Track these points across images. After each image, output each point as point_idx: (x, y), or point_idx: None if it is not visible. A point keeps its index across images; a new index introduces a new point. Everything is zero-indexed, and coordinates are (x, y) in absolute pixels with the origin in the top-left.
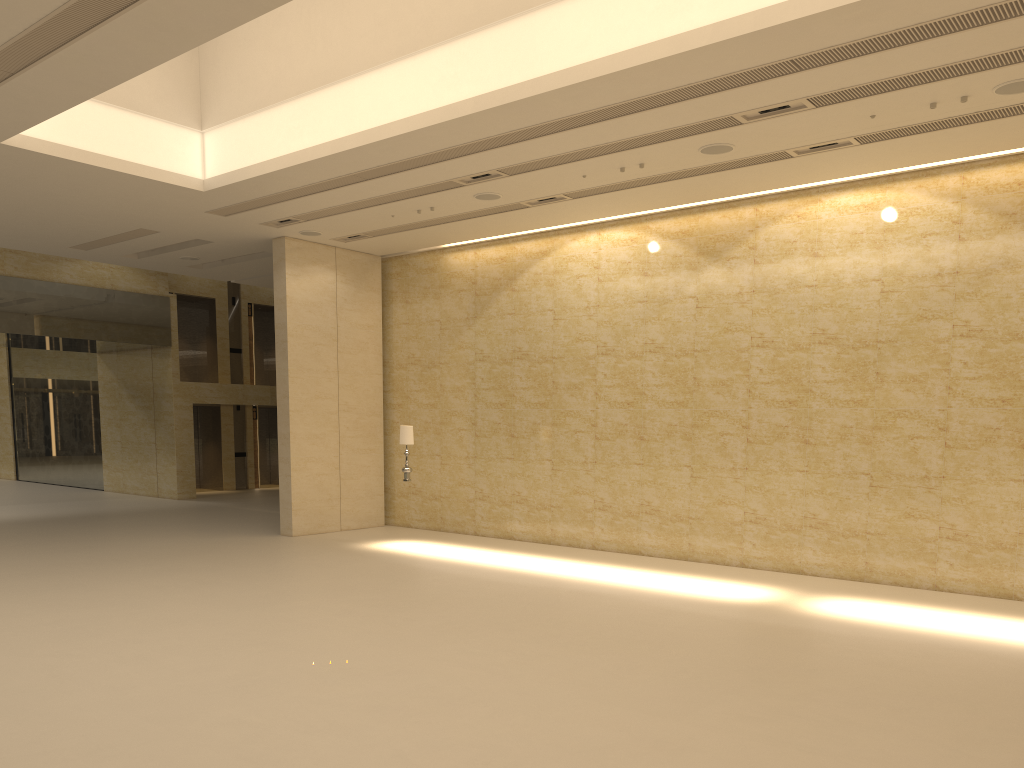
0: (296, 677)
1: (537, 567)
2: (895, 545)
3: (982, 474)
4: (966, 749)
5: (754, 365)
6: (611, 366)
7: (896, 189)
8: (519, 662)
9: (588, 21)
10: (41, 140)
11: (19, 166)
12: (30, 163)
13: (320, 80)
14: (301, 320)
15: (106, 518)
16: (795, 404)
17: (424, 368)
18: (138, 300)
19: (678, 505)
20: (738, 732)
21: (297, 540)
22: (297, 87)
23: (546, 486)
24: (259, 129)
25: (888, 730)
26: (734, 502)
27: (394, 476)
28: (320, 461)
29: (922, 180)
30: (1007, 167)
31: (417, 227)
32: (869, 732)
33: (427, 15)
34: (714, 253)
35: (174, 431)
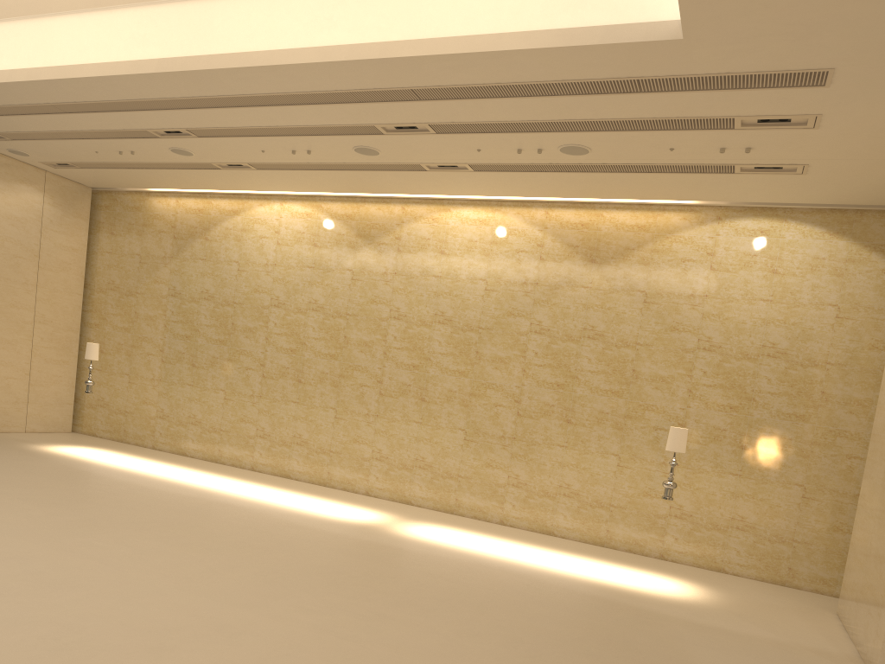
0: None
1: (195, 480)
2: (477, 487)
3: (540, 439)
4: (461, 640)
5: (390, 333)
6: (281, 317)
7: (502, 212)
8: (135, 556)
9: (257, 17)
10: None
11: None
12: None
13: (23, 10)
14: (3, 232)
15: None
16: (417, 368)
17: (122, 295)
18: None
19: (323, 440)
20: (294, 621)
21: None
22: (1, 11)
23: (218, 412)
24: None
25: (412, 624)
26: (366, 442)
27: (85, 388)
28: (10, 365)
29: (520, 209)
30: (576, 211)
31: (122, 167)
32: (397, 625)
33: None
34: (369, 237)
35: None
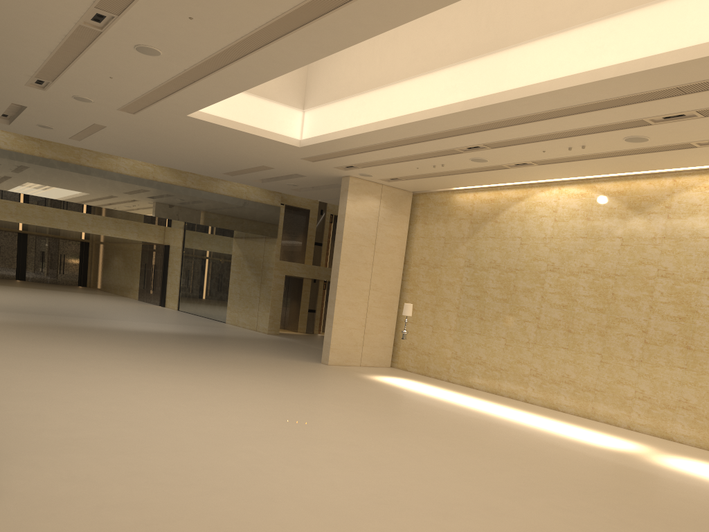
0: (294, 438)
1: (478, 406)
2: None
3: None
4: None
5: (657, 289)
6: (555, 279)
7: None
8: (431, 454)
9: (540, 57)
10: (209, 114)
11: (196, 128)
12: (202, 126)
13: (374, 84)
14: (353, 229)
15: (221, 339)
16: (683, 320)
17: (430, 267)
18: (261, 207)
19: (588, 380)
20: (547, 513)
21: (330, 367)
22: (361, 87)
23: (499, 355)
24: (336, 111)
25: None
26: (629, 383)
27: (401, 336)
28: (352, 320)
29: None
30: None
31: (434, 176)
32: (638, 531)
33: (443, 48)
34: (639, 208)
35: (271, 291)
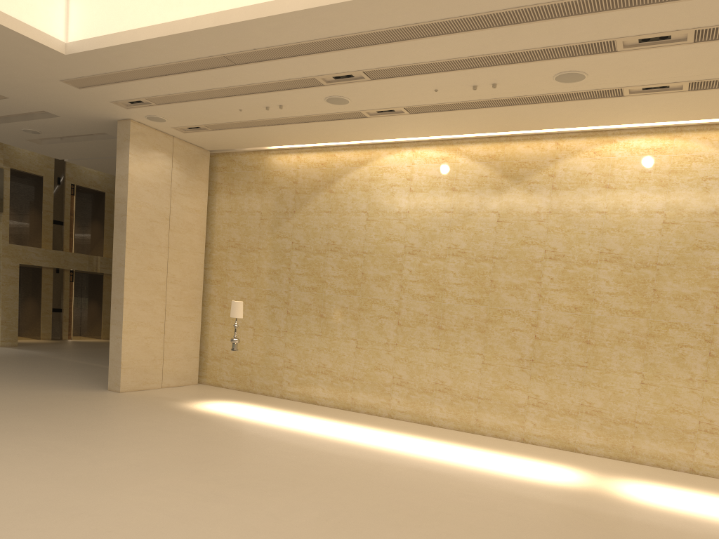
0: None
1: (359, 437)
2: (659, 434)
3: None
4: None
5: (546, 274)
6: (416, 264)
7: (683, 138)
8: None
9: None
10: None
11: None
12: None
13: None
14: (140, 197)
15: None
16: (580, 310)
17: (243, 251)
18: None
19: (469, 386)
20: None
21: (126, 397)
22: None
23: (350, 361)
24: None
25: None
26: (519, 387)
27: (209, 342)
28: (148, 326)
29: (706, 133)
30: None
31: (256, 125)
32: None
33: None
34: (517, 177)
35: (1, 286)
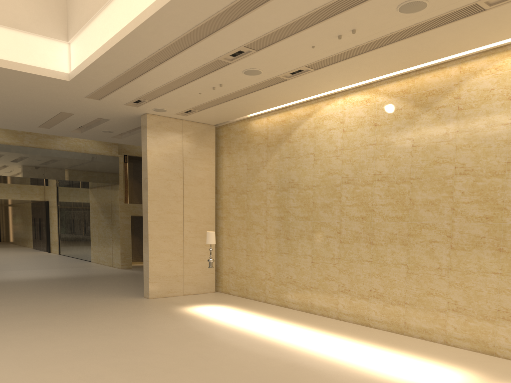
0: None
1: (283, 335)
2: None
3: None
4: None
5: (457, 189)
6: (351, 191)
7: None
8: None
9: None
10: None
11: None
12: None
13: None
14: (157, 165)
15: (64, 280)
16: (491, 219)
17: (238, 194)
18: (100, 158)
19: (397, 293)
20: None
21: (148, 302)
22: None
23: (308, 273)
24: (91, 34)
25: None
26: (440, 294)
27: (221, 261)
28: (169, 252)
29: None
30: None
31: (222, 102)
32: None
33: None
34: (426, 104)
35: (119, 231)
